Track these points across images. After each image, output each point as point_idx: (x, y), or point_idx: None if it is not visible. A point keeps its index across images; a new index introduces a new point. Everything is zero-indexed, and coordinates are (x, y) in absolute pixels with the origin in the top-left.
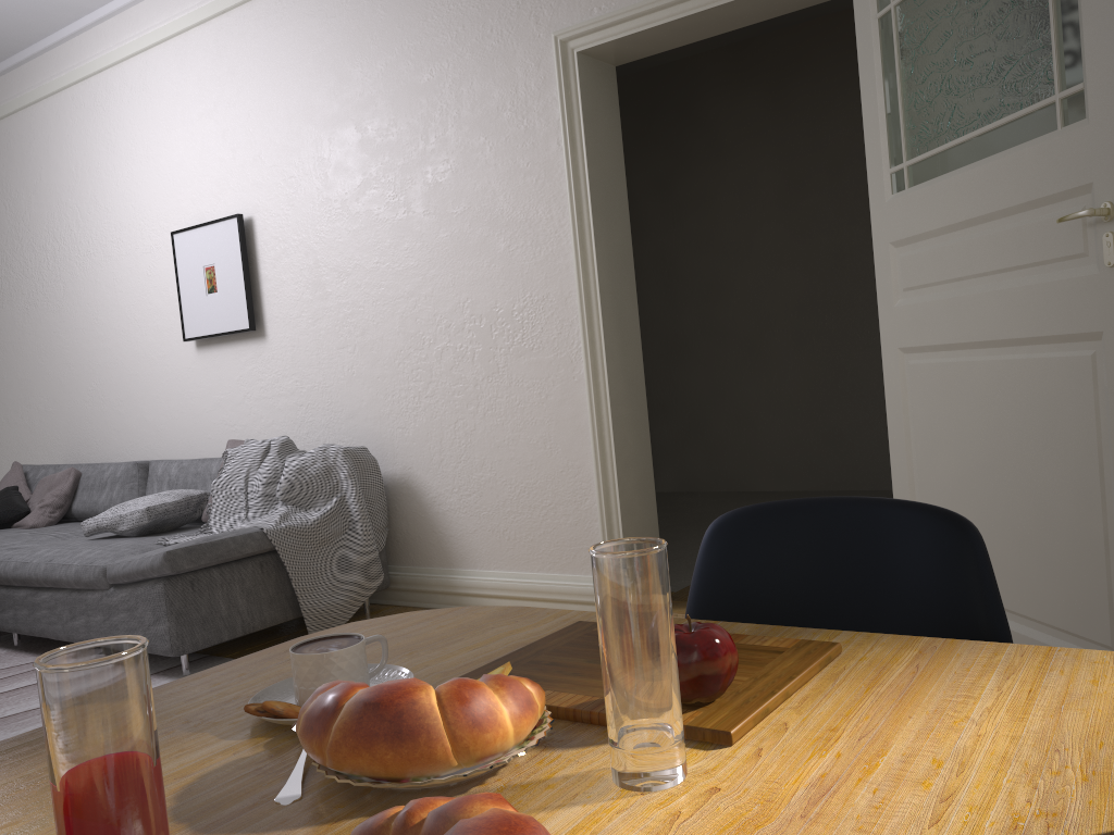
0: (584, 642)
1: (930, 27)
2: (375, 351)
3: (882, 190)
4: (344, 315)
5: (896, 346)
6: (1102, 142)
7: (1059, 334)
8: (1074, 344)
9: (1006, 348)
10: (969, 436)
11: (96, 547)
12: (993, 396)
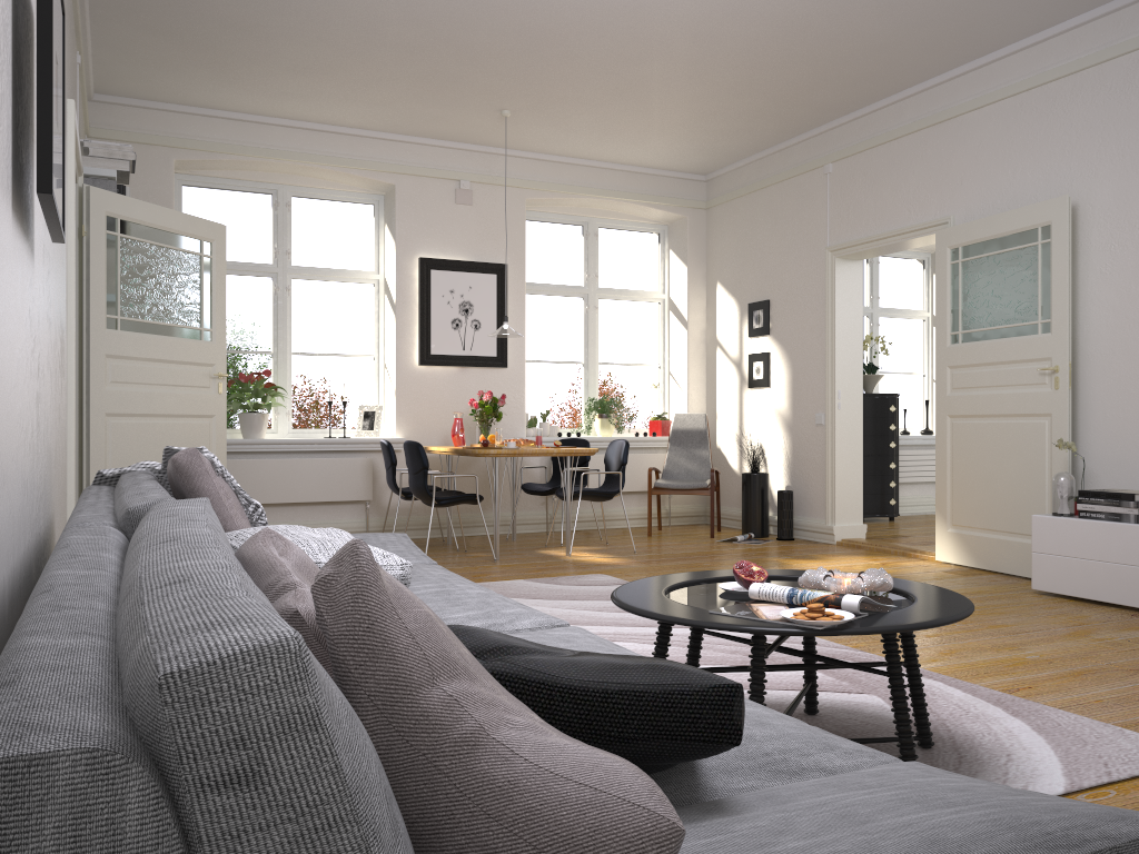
0: (480, 447)
1: (142, 263)
2: (52, 339)
3: (103, 324)
4: (48, 273)
5: (105, 412)
6: (220, 352)
7: (200, 414)
8: (202, 418)
9: (173, 418)
10: (151, 458)
11: (422, 572)
12: (166, 438)
